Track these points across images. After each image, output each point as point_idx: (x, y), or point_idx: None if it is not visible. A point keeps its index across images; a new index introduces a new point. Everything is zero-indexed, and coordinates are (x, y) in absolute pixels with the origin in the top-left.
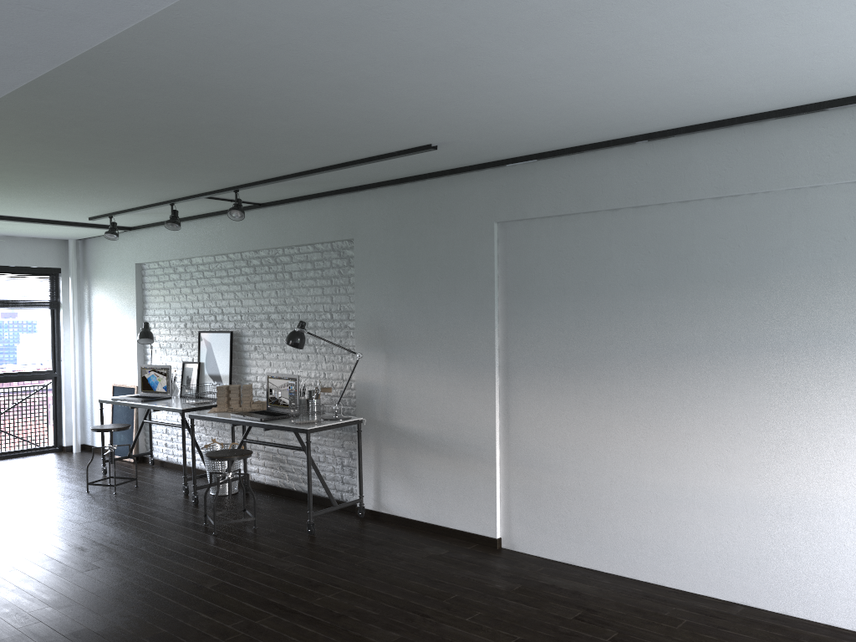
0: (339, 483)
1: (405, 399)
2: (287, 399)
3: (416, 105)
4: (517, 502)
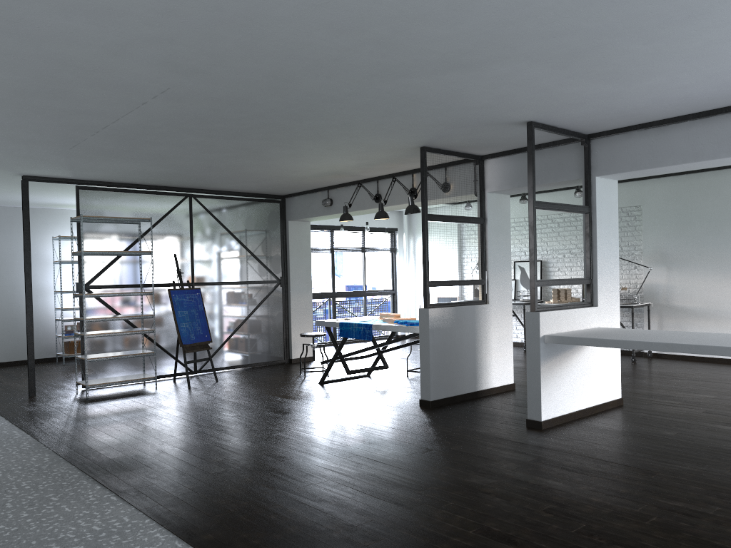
0: None
1: (681, 290)
2: None
3: None
4: None
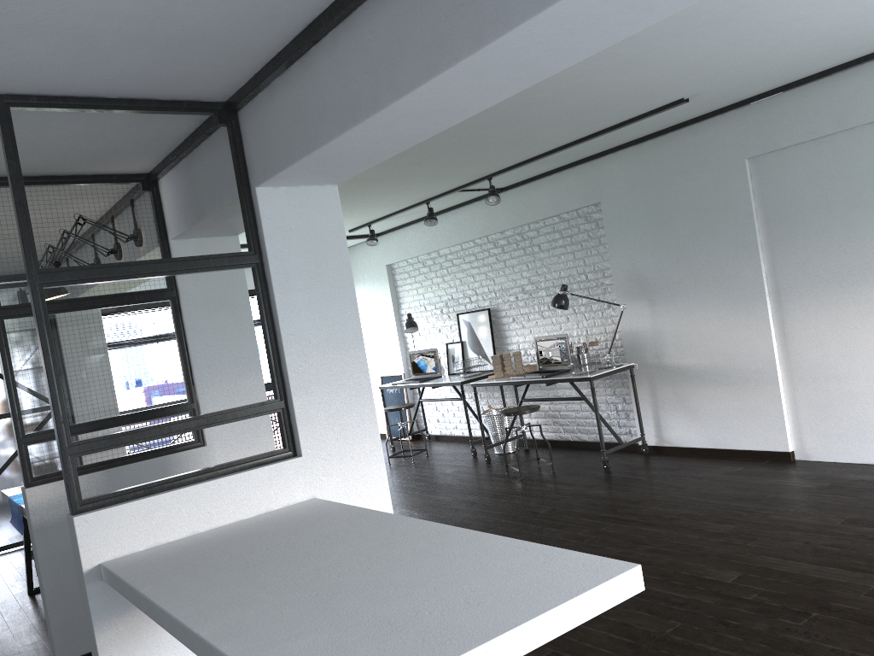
0: (616, 427)
1: (674, 339)
2: (558, 357)
3: (683, 65)
4: (806, 415)
